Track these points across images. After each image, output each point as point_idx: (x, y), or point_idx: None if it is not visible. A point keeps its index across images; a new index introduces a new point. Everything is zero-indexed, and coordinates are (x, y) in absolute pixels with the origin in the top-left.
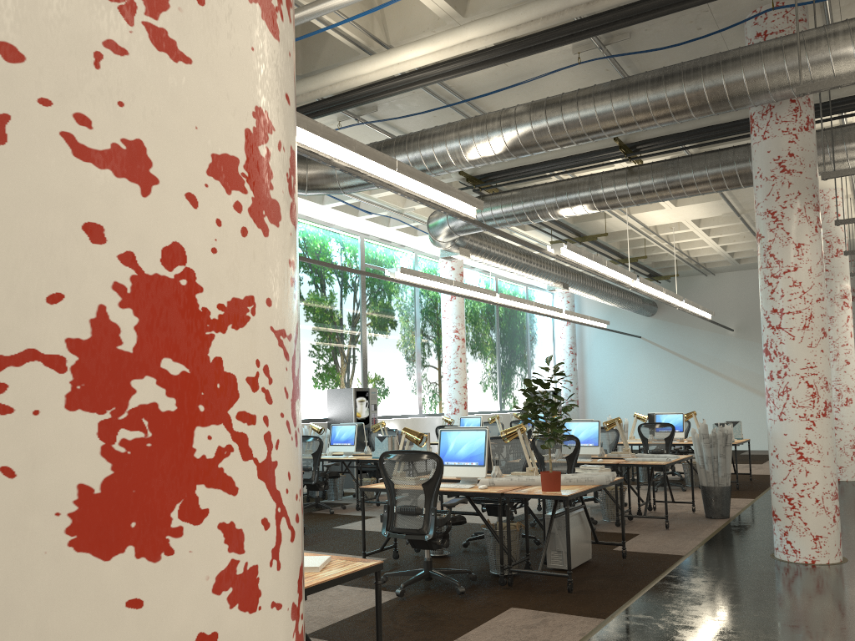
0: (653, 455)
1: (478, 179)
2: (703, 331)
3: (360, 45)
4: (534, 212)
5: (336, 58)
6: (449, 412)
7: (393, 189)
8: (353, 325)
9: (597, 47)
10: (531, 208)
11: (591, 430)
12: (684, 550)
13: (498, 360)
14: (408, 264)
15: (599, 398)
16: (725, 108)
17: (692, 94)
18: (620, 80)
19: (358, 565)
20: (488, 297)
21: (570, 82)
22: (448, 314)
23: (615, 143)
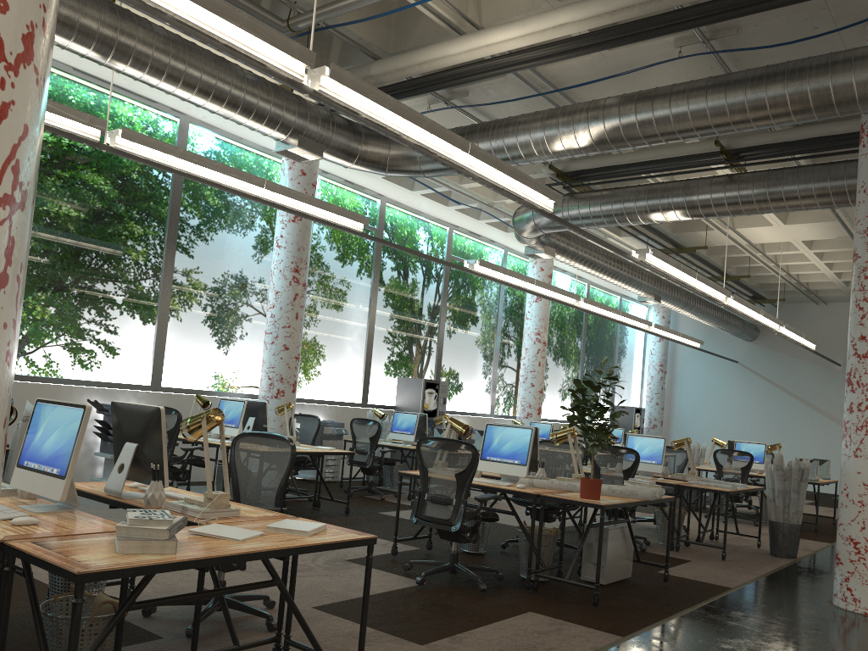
0: (720, 481)
1: (569, 175)
2: (807, 363)
3: (451, 25)
4: (623, 214)
5: (428, 37)
6: (521, 416)
7: (464, 173)
8: (432, 315)
9: (700, 41)
10: (620, 209)
11: (656, 447)
12: (734, 583)
13: (581, 370)
14: (496, 260)
15: (686, 421)
16: (830, 114)
17: (794, 96)
18: (719, 77)
19: (350, 536)
20: (572, 301)
21: (671, 78)
22: (532, 315)
23: (717, 148)
